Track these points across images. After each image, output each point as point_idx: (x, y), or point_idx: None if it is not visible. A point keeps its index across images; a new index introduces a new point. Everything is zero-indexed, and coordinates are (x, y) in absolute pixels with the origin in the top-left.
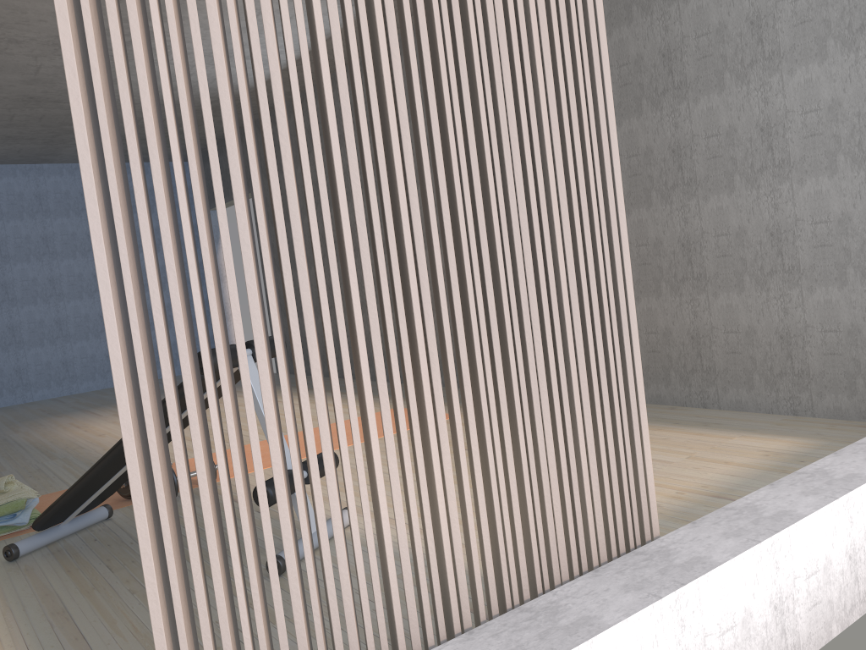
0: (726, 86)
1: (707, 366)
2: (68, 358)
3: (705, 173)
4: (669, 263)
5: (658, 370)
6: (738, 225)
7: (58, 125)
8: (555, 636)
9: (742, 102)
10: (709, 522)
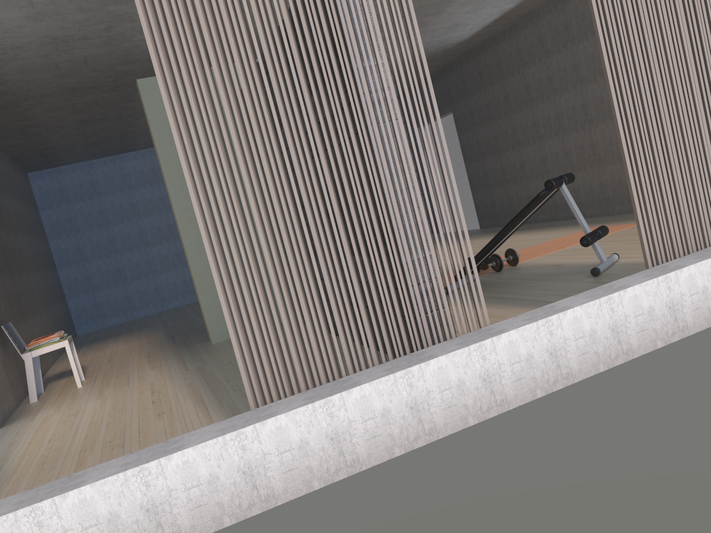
0: None
1: None
2: None
3: None
4: None
5: None
6: None
7: None
8: None
9: None
10: None
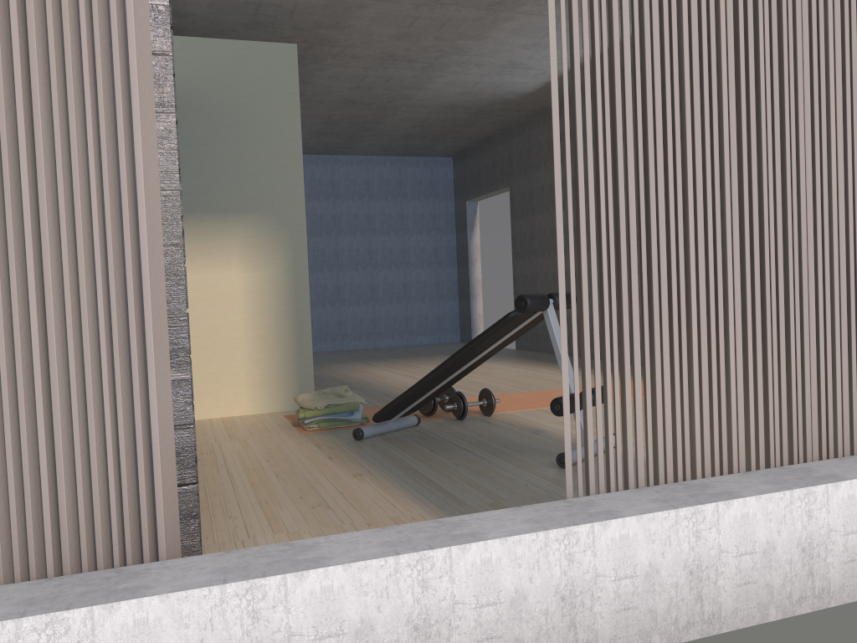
0: None
1: None
2: (341, 319)
3: None
4: None
5: None
6: None
7: (362, 123)
8: (809, 479)
9: None
10: None
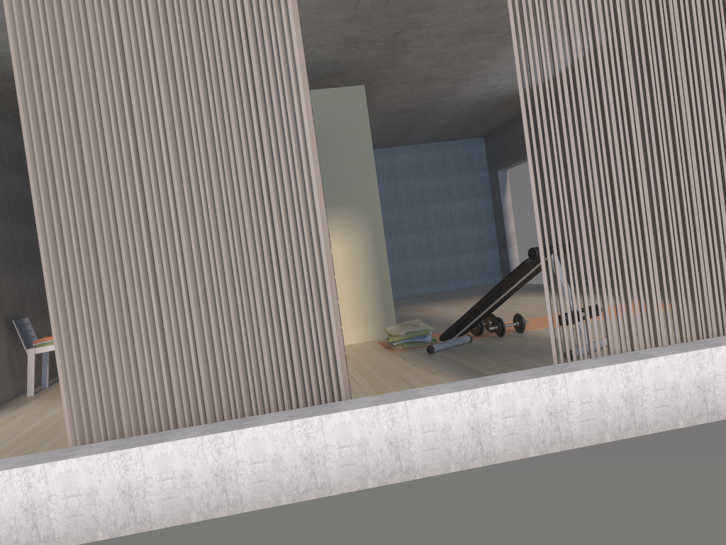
0: None
1: None
2: (407, 272)
3: None
4: None
5: None
6: None
7: (411, 123)
8: (701, 346)
9: None
10: None
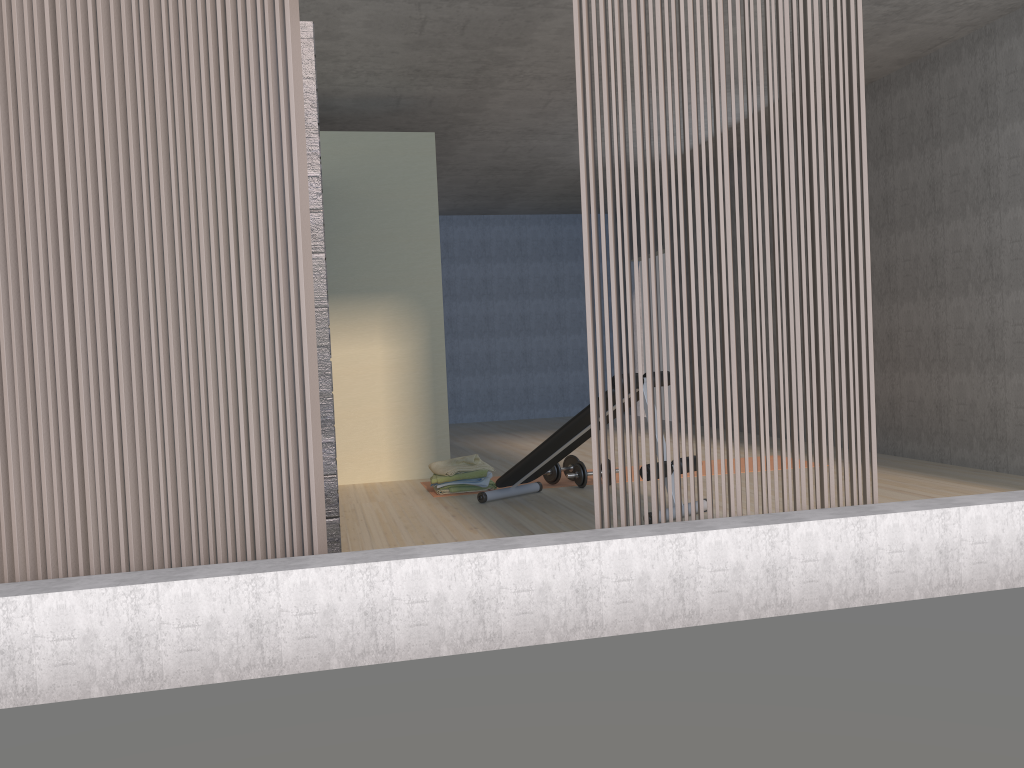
0: None
1: None
2: (492, 388)
3: None
4: None
5: (1023, 443)
6: None
7: (510, 186)
8: (779, 520)
9: None
10: (913, 502)
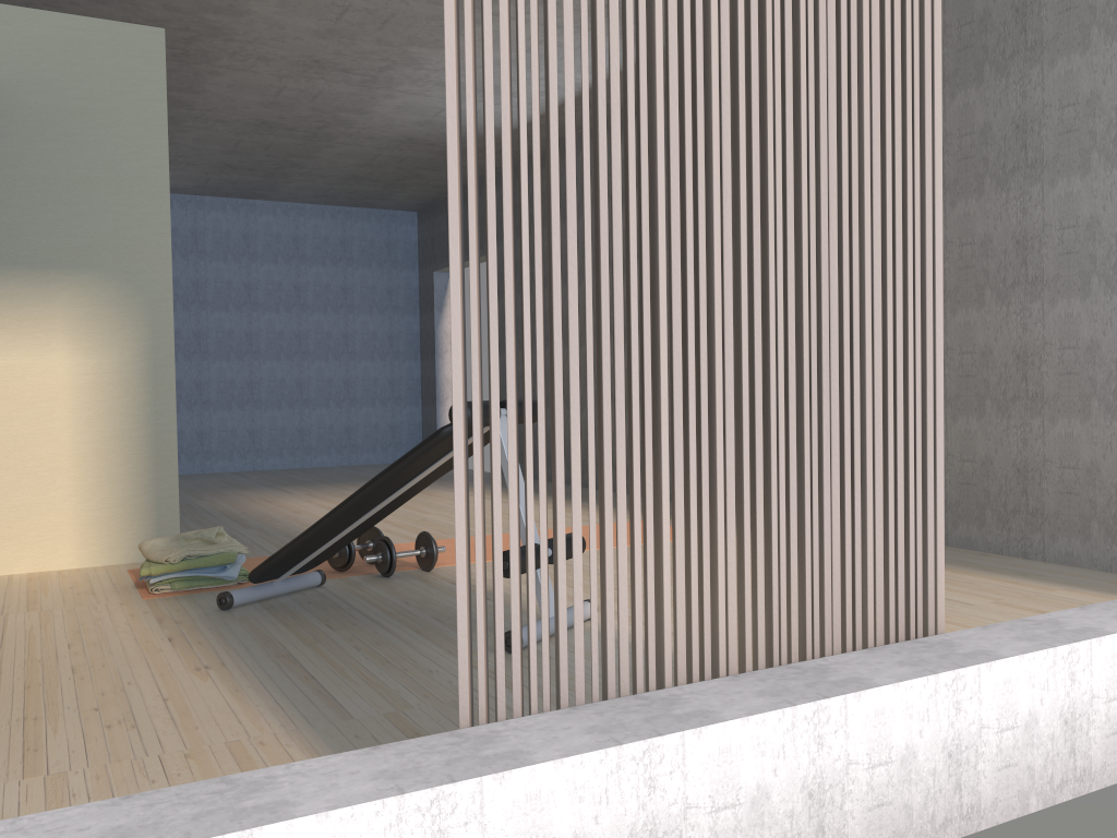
0: (1091, 169)
1: (1033, 506)
2: (255, 427)
3: (1055, 272)
4: (998, 377)
5: (970, 507)
6: (1090, 337)
7: (284, 156)
8: (822, 686)
9: (1110, 189)
10: (1002, 628)
